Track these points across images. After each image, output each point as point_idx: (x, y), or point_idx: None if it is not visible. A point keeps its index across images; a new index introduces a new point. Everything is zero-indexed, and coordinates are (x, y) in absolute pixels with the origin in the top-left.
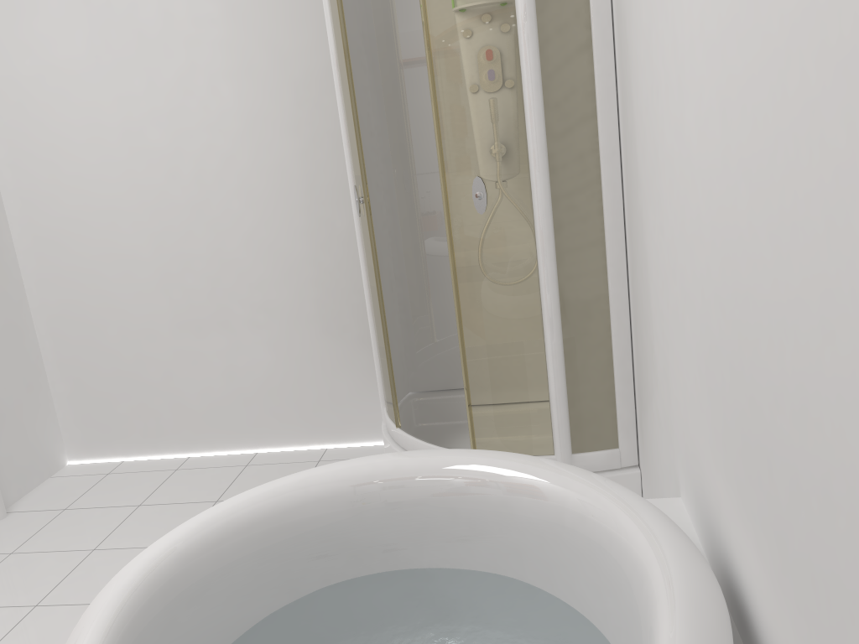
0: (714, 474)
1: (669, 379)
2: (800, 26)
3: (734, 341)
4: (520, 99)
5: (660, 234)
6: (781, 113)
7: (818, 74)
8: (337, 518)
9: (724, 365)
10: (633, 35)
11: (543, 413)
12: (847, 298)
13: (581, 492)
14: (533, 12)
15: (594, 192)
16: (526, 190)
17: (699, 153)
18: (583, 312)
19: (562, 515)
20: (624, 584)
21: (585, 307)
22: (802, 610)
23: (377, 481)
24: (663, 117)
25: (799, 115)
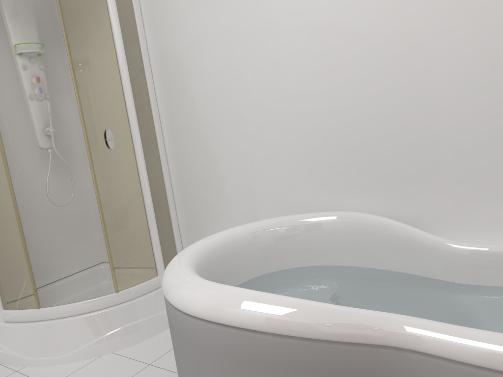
0: (320, 197)
1: (254, 192)
2: (391, 39)
3: (342, 138)
4: (122, 90)
5: (241, 135)
6: (379, 61)
7: (403, 48)
8: (206, 271)
9: (331, 151)
10: (195, 62)
11: (150, 254)
12: (425, 93)
13: (288, 219)
14: (124, 50)
15: (154, 138)
16: (130, 136)
17: (300, 89)
18: (158, 197)
19: (284, 231)
20: (329, 234)
21: (159, 194)
22: (405, 189)
23: (209, 250)
24: (249, 87)
25: (392, 59)
